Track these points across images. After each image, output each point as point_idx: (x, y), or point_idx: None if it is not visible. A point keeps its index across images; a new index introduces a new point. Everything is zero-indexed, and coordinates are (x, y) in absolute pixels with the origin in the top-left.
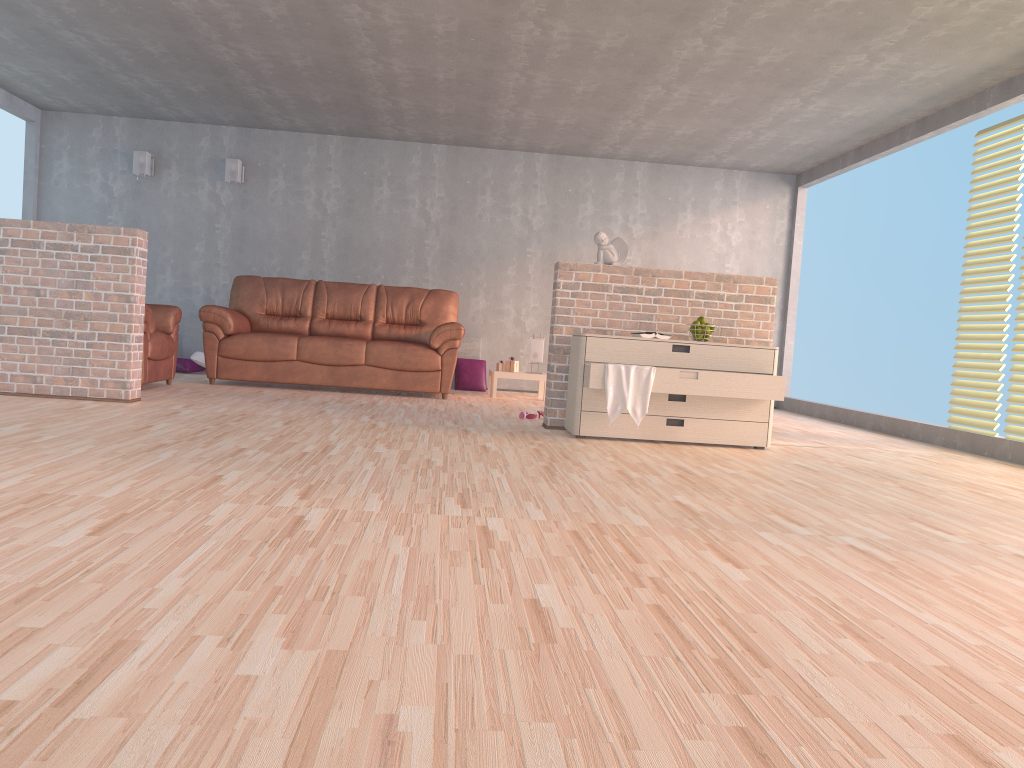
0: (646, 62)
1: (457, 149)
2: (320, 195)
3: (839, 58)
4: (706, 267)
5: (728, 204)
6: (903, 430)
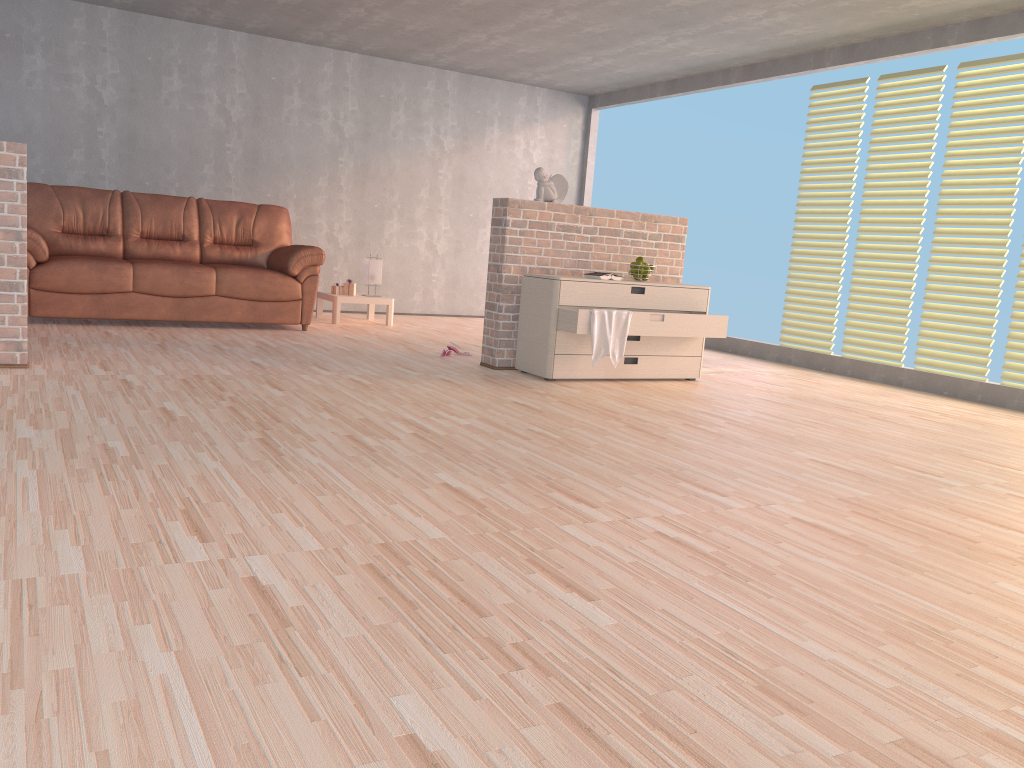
0: None
1: (260, 39)
2: (93, 81)
3: (741, 10)
4: (511, 184)
5: (531, 121)
6: (730, 346)
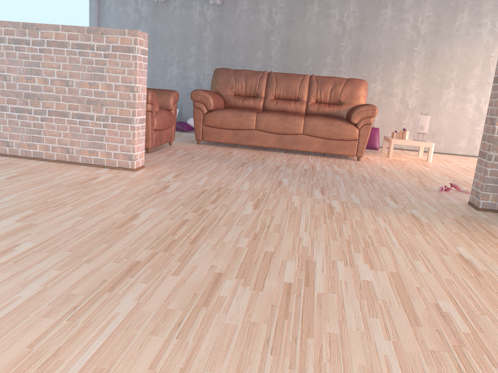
0: None
1: None
2: (271, 12)
3: None
4: None
5: None
6: None
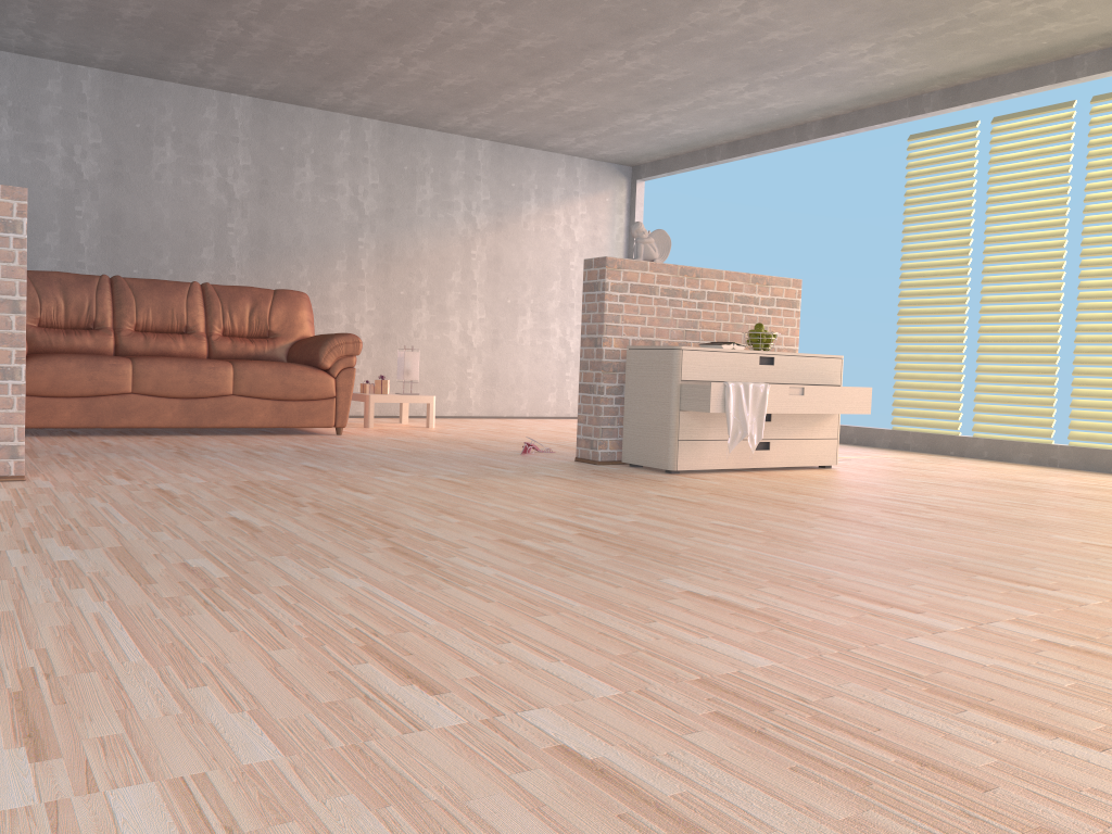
0: (647, 21)
1: (266, 104)
2: (71, 152)
3: (845, 44)
4: (552, 265)
5: (571, 195)
6: None
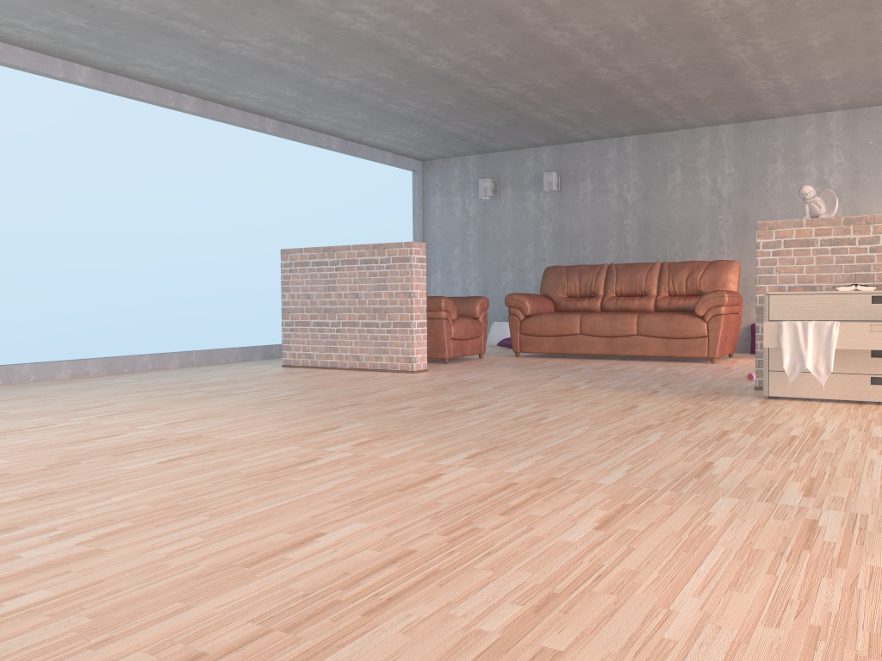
0: None
1: (744, 125)
2: (621, 189)
3: None
4: None
5: None
6: None
